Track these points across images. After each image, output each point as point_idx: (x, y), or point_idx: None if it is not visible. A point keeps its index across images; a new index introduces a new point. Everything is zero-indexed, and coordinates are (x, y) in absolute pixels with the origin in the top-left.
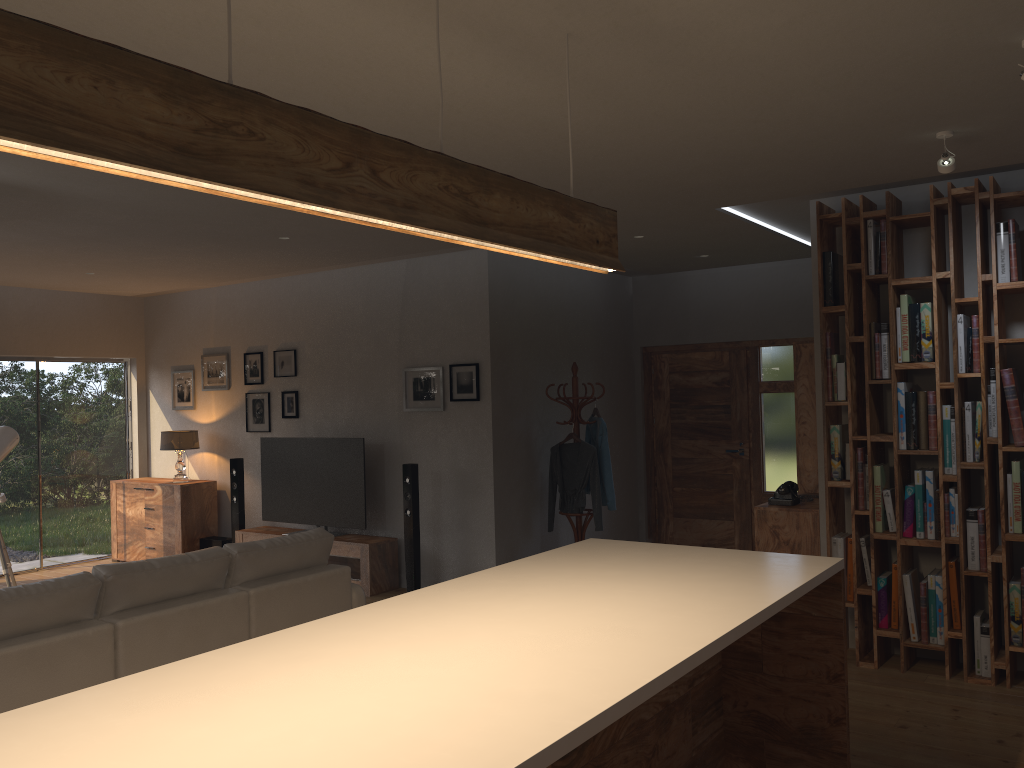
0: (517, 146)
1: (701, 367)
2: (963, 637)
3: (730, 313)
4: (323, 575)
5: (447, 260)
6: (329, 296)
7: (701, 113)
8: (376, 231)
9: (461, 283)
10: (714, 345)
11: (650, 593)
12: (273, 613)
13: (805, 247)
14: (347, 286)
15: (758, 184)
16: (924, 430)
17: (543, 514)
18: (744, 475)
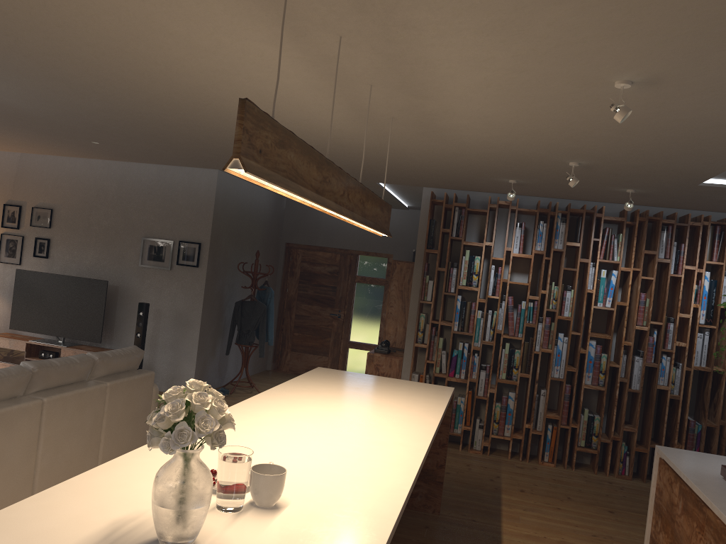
0: (309, 141)
1: (322, 261)
2: (471, 429)
3: (345, 231)
4: (142, 376)
5: (187, 171)
6: (87, 177)
7: (416, 152)
8: (165, 152)
9: (195, 189)
10: (332, 249)
11: (386, 400)
12: (117, 398)
13: (402, 205)
14: (104, 173)
15: (410, 179)
16: (467, 322)
17: (222, 343)
18: (339, 330)
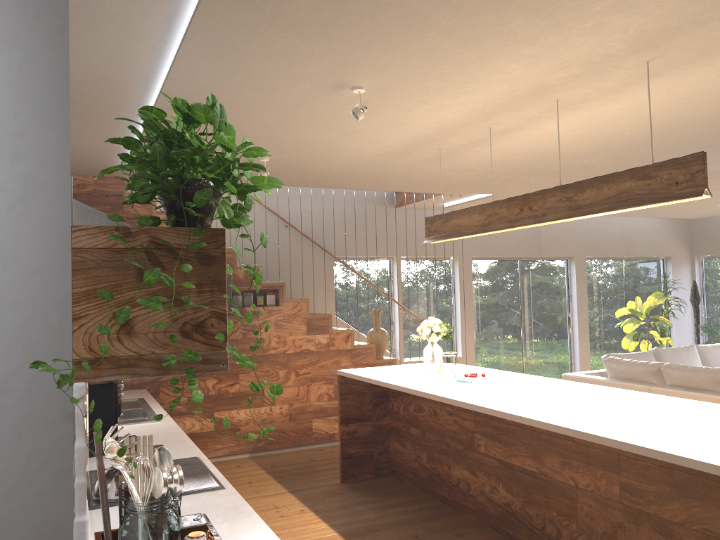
0: None
1: None
2: None
3: None
4: None
5: None
6: None
7: None
8: None
9: None
10: None
11: (680, 429)
12: None
13: None
14: None
15: None
16: None
17: None
18: None
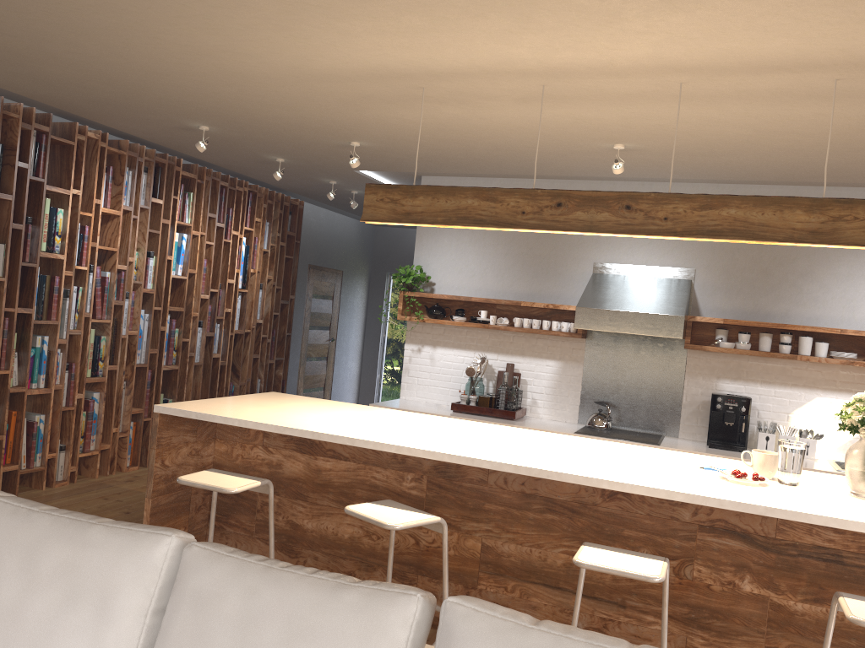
0: (174, 34)
1: None
2: (56, 456)
3: None
4: None
5: None
6: None
7: (260, 92)
8: None
9: None
10: None
11: (369, 415)
12: None
13: None
14: None
15: (45, 83)
16: (47, 305)
17: None
18: None
